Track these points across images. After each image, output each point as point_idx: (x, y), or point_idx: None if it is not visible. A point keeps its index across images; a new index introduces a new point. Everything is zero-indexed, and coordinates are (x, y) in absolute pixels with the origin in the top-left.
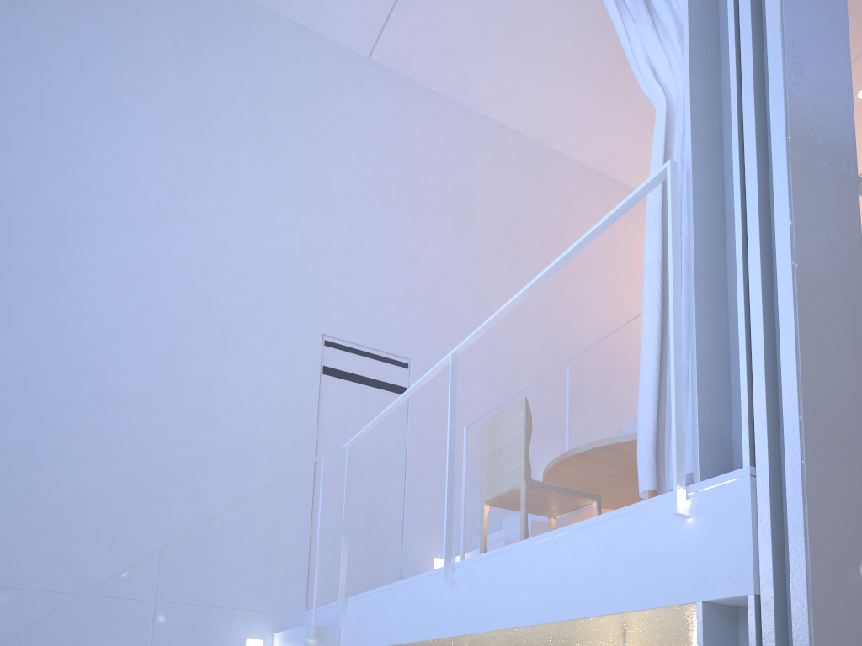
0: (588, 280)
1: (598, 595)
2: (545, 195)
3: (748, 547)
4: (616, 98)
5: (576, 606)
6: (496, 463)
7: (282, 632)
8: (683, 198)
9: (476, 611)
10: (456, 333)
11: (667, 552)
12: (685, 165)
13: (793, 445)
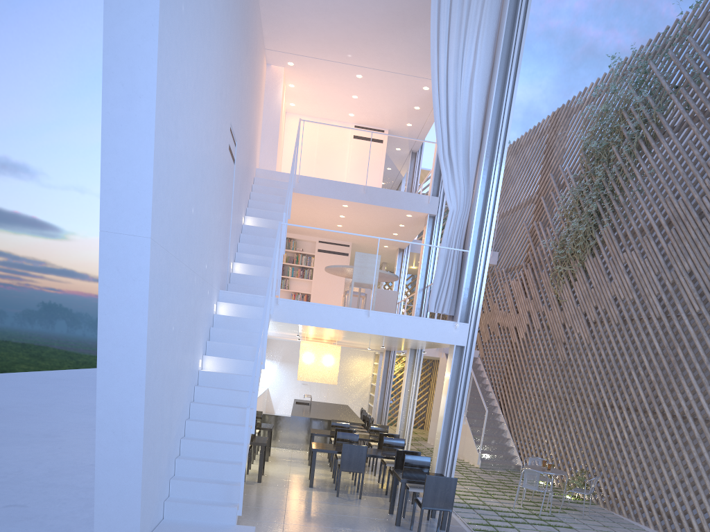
0: (254, 96)
1: (429, 337)
2: (255, 33)
3: (466, 338)
4: (303, 12)
5: (422, 337)
6: (363, 271)
7: (233, 304)
8: (452, 244)
9: (380, 328)
10: (241, 127)
11: (449, 333)
12: (454, 235)
13: (477, 323)
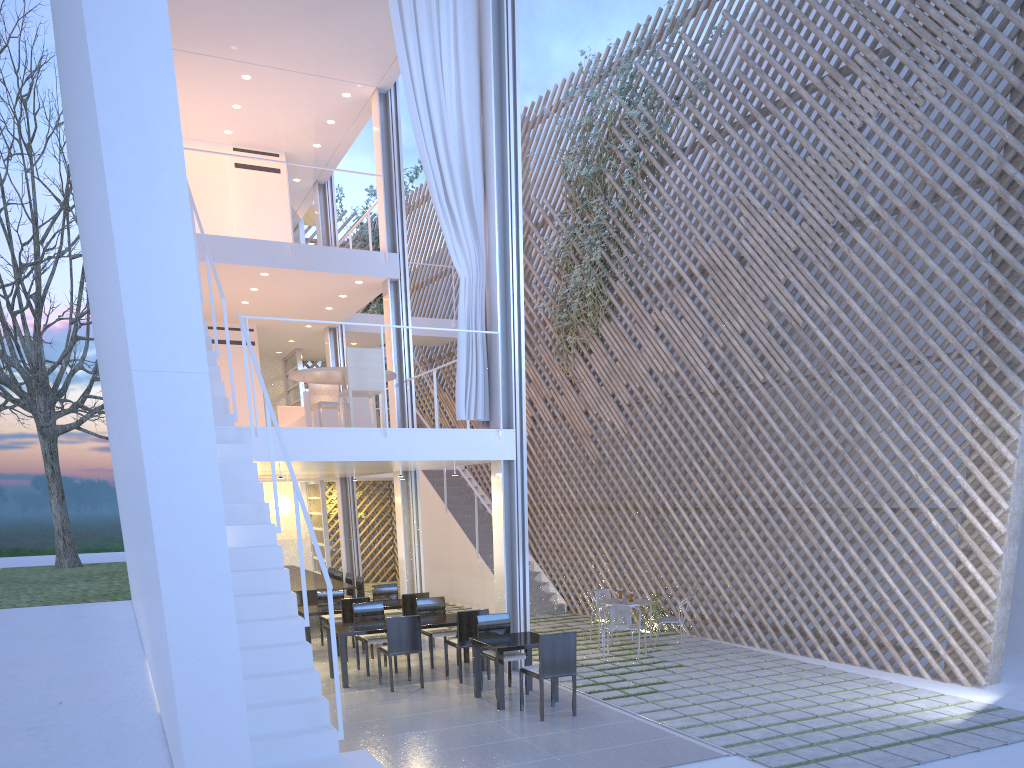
0: None
1: (469, 454)
2: None
3: (514, 448)
4: None
5: (460, 456)
6: (361, 373)
7: None
8: (473, 324)
9: (404, 451)
10: None
11: (493, 445)
12: (473, 312)
13: (524, 428)
